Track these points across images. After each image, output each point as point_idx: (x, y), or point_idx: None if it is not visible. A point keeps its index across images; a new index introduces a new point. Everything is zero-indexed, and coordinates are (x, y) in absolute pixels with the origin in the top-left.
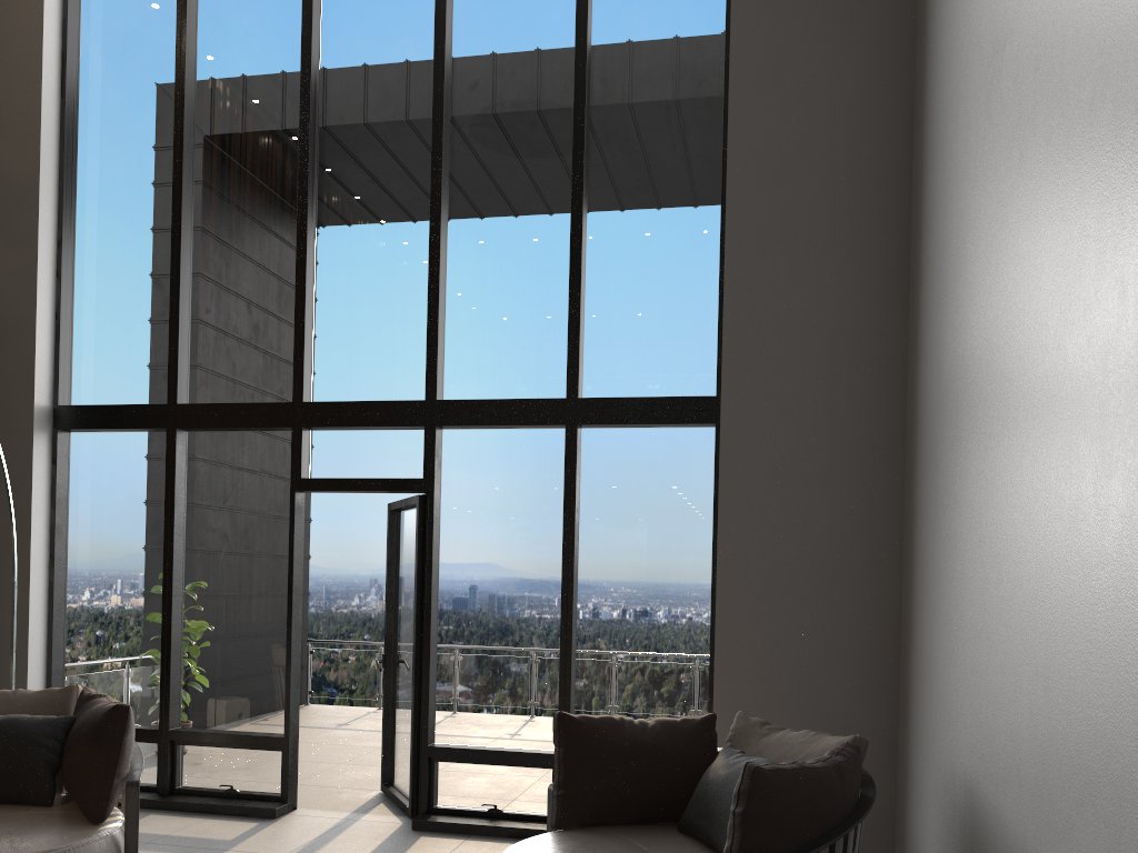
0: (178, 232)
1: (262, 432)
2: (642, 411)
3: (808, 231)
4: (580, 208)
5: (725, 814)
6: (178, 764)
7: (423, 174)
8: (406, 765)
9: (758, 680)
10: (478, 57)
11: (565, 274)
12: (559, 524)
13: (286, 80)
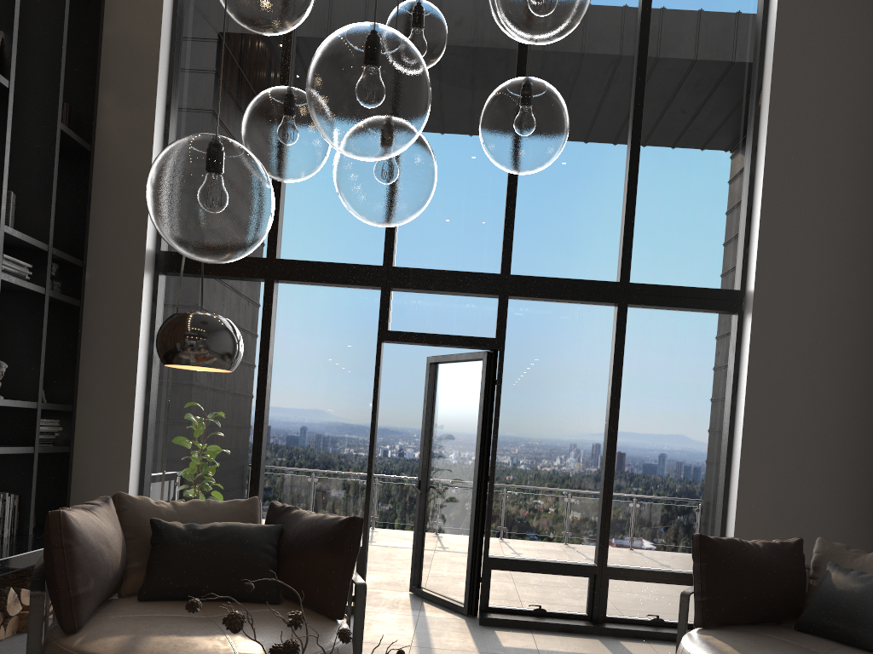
0: None
1: (348, 289)
2: (681, 297)
3: (828, 168)
4: (639, 130)
5: None
6: None
7: None
8: (449, 572)
9: (770, 512)
10: None
11: (618, 182)
12: (602, 383)
13: None
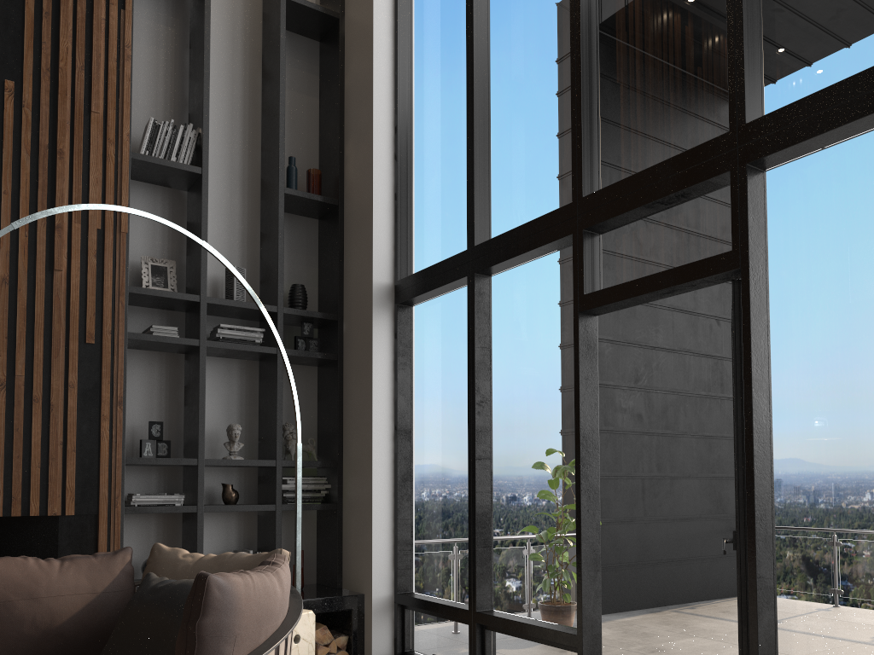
0: (471, 63)
1: (552, 254)
2: None
3: None
4: None
5: None
6: (488, 652)
7: None
8: None
9: None
10: None
11: None
12: None
13: None
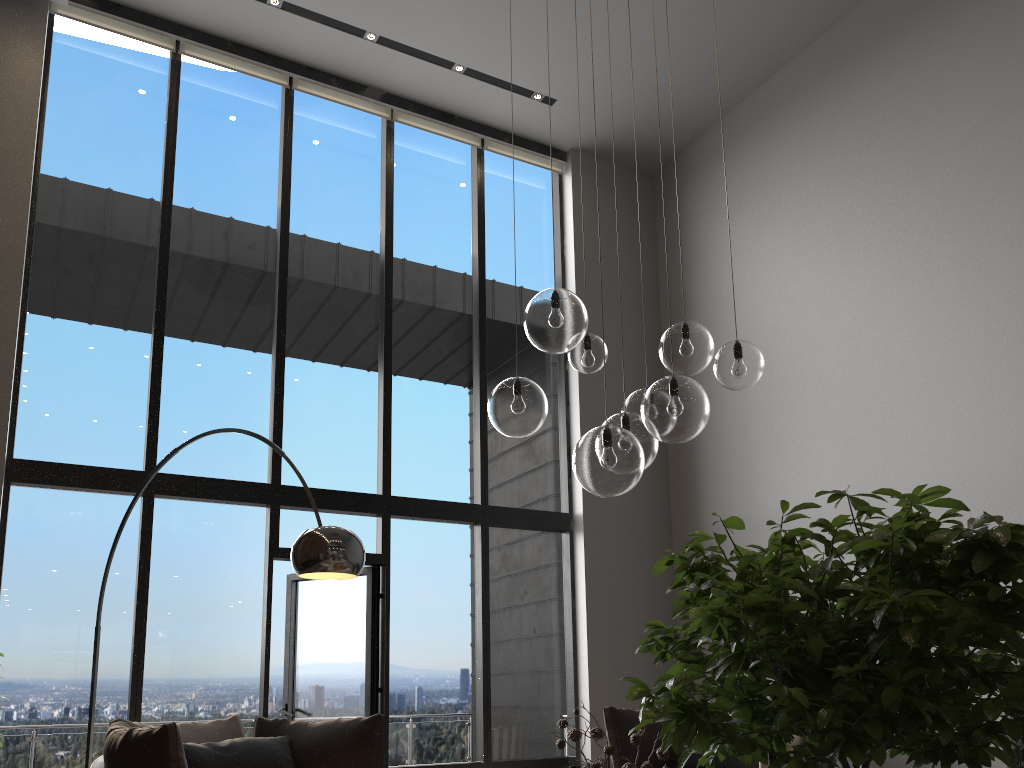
0: (162, 324)
1: (231, 505)
2: (528, 518)
3: None
4: (485, 379)
5: None
6: None
7: (370, 329)
8: None
9: (612, 695)
10: (408, 260)
11: (469, 420)
12: (471, 593)
13: (257, 229)
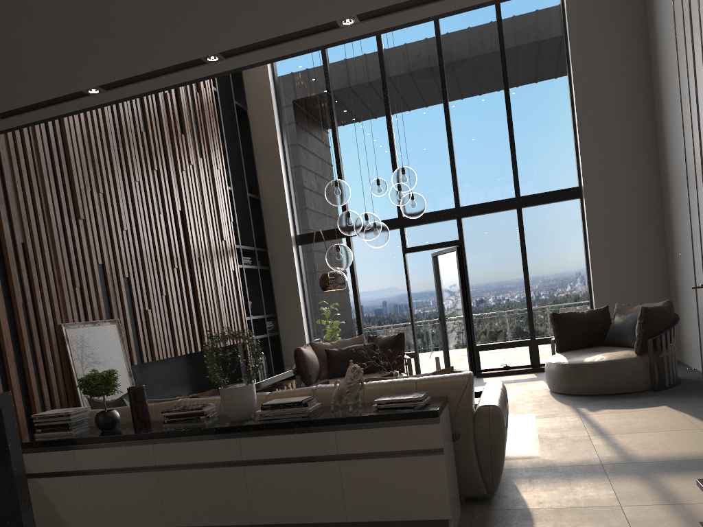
0: (337, 155)
1: None
2: (548, 197)
3: (611, 114)
4: (511, 118)
5: (626, 332)
6: None
7: (439, 114)
8: (461, 357)
9: (612, 296)
10: (456, 60)
11: (506, 146)
12: (517, 249)
13: (372, 83)
